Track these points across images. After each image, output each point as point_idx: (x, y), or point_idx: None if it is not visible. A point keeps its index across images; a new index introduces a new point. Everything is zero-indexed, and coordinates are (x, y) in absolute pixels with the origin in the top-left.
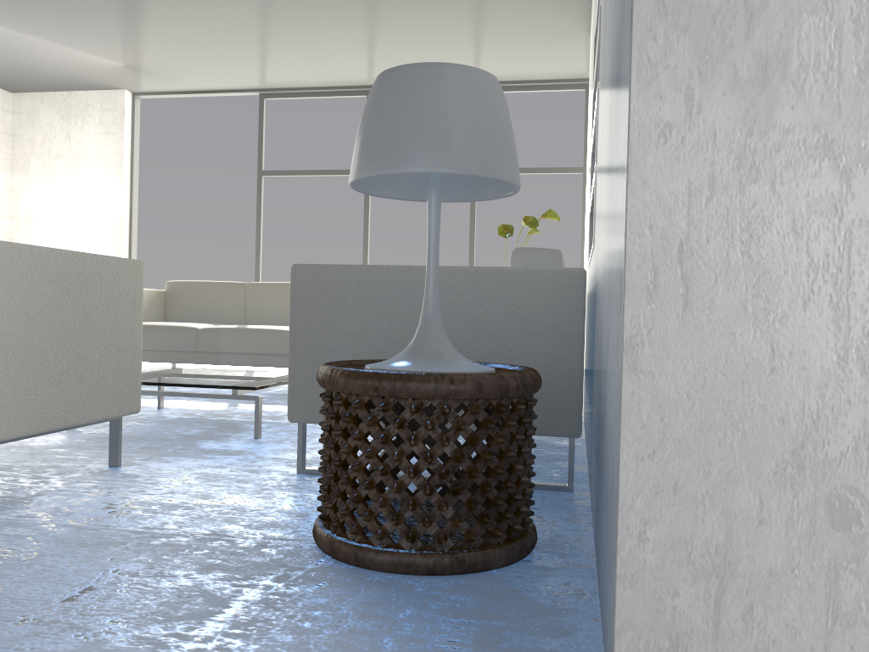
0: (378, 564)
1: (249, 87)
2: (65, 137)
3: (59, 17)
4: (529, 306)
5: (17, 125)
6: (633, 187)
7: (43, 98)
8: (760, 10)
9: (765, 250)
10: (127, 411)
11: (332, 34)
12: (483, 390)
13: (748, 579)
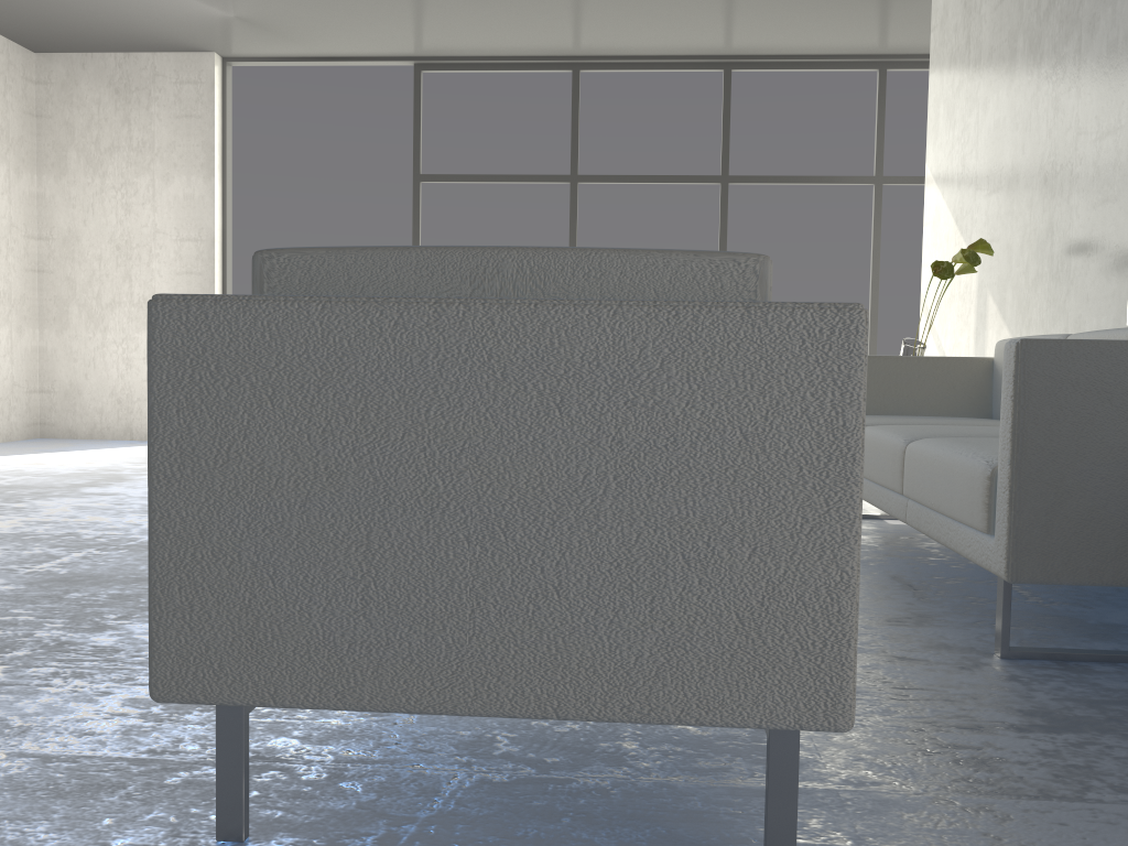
0: None
1: (403, 53)
2: (122, 121)
3: None
4: None
5: (44, 101)
6: None
7: (85, 61)
8: None
9: None
10: None
11: None
12: None
13: None
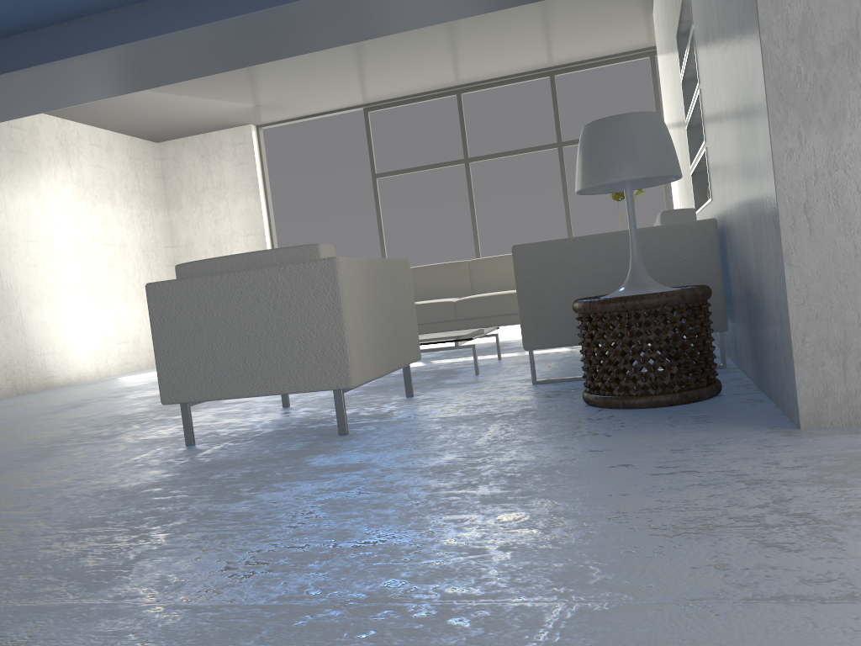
0: (638, 404)
1: (355, 104)
2: (207, 173)
3: (212, 78)
4: (681, 249)
5: (165, 169)
6: (777, 181)
7: (183, 142)
8: (828, 92)
9: (845, 201)
10: (417, 358)
11: (431, 52)
12: (684, 298)
13: (857, 352)
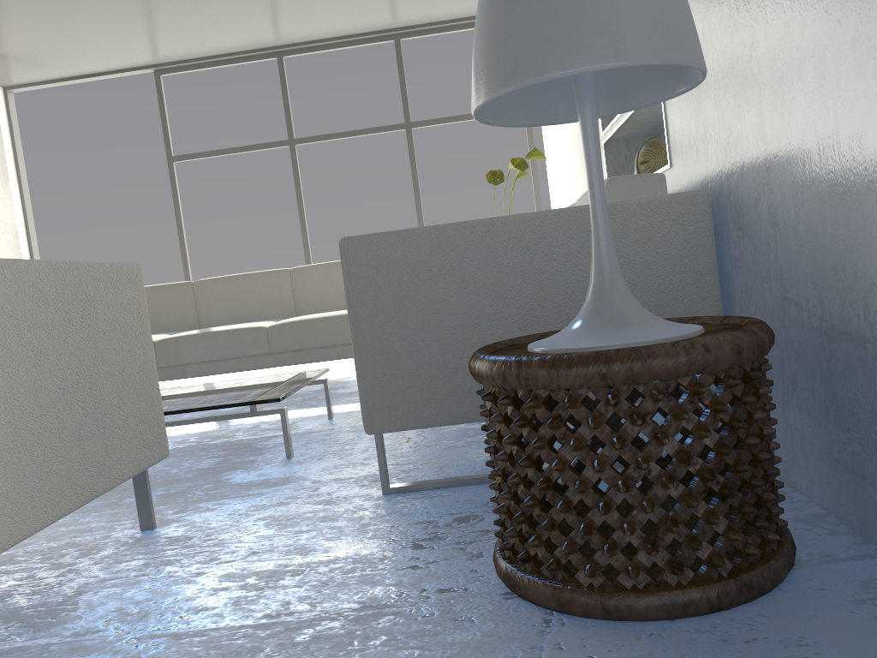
0: (642, 613)
1: (142, 63)
2: None
3: None
4: (648, 244)
5: None
6: None
7: None
8: None
9: None
10: (157, 458)
11: None
12: (742, 354)
13: None
